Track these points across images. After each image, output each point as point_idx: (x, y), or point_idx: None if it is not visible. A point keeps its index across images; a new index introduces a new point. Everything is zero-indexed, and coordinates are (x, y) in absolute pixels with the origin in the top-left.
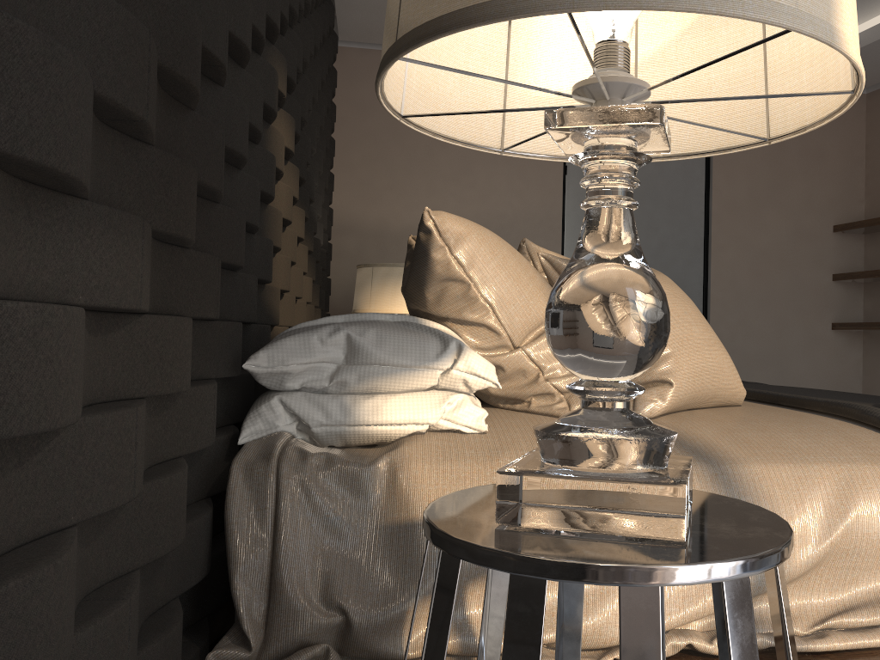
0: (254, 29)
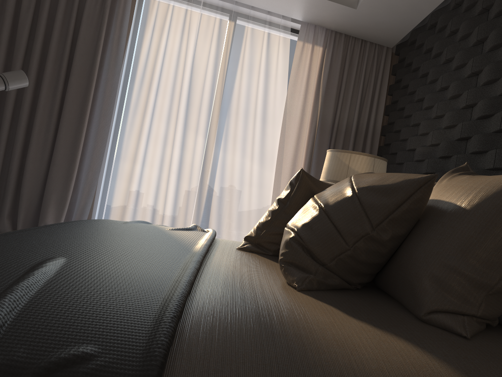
0: (496, 130)
